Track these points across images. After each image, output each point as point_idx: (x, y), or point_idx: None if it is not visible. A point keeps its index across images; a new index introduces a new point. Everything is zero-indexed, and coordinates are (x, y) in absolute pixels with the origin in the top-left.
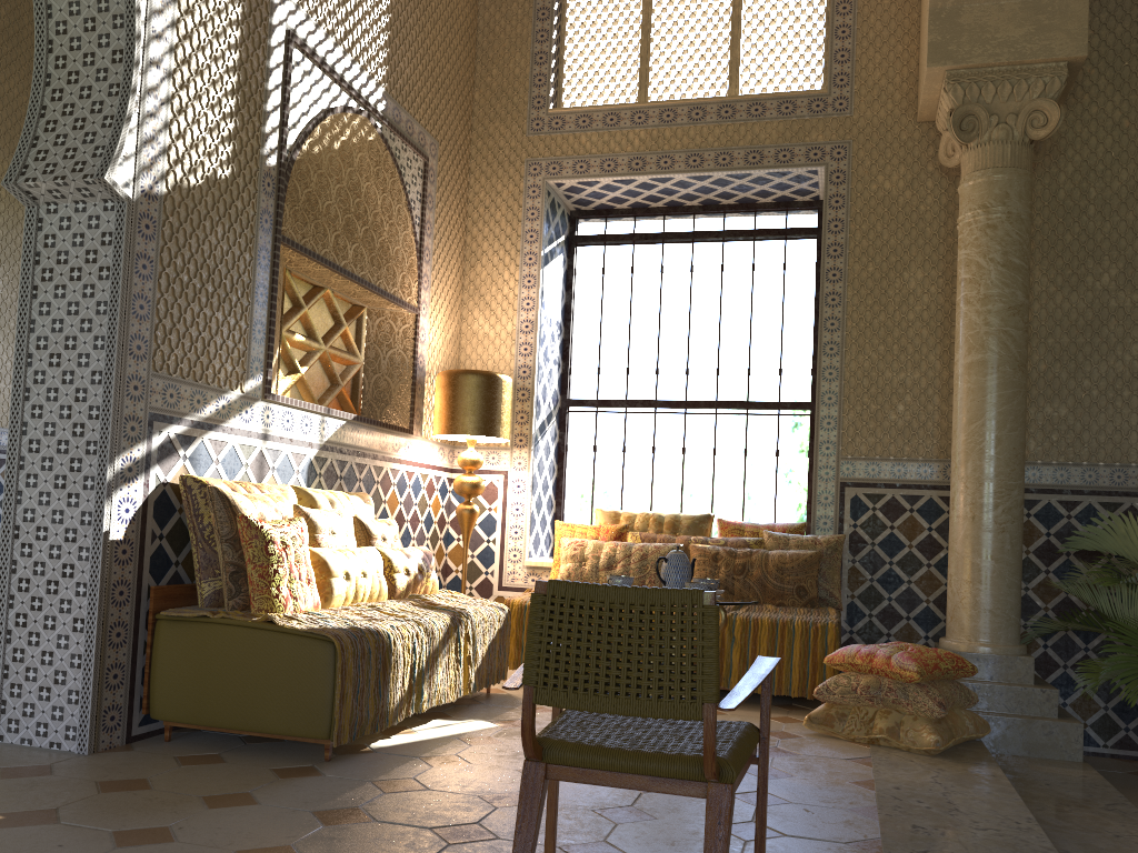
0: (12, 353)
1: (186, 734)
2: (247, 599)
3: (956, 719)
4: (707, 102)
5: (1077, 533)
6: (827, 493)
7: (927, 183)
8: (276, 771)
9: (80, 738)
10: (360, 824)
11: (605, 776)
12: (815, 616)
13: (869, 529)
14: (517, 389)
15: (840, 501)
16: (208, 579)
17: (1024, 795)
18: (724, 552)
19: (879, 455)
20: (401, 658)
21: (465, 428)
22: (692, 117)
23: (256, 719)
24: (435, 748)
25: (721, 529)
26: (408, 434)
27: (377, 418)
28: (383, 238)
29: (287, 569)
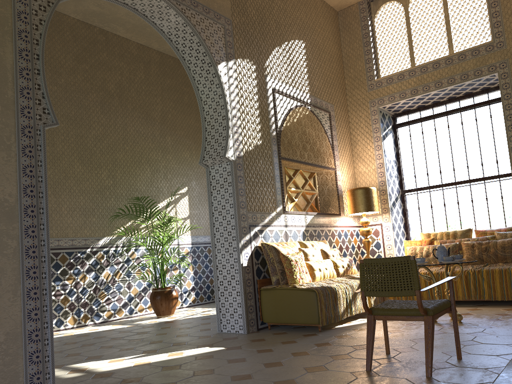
0: (204, 210)
1: (275, 327)
2: (287, 280)
3: None
4: (439, 60)
5: None
6: None
7: None
8: (303, 335)
9: (243, 328)
10: (328, 346)
11: (392, 317)
12: None
13: None
14: (380, 190)
15: None
16: (274, 275)
17: None
18: (476, 243)
19: None
20: (341, 296)
21: (359, 210)
22: (434, 67)
23: (295, 319)
24: (357, 326)
25: (476, 234)
26: (339, 216)
27: (326, 212)
28: (317, 146)
29: (298, 269)
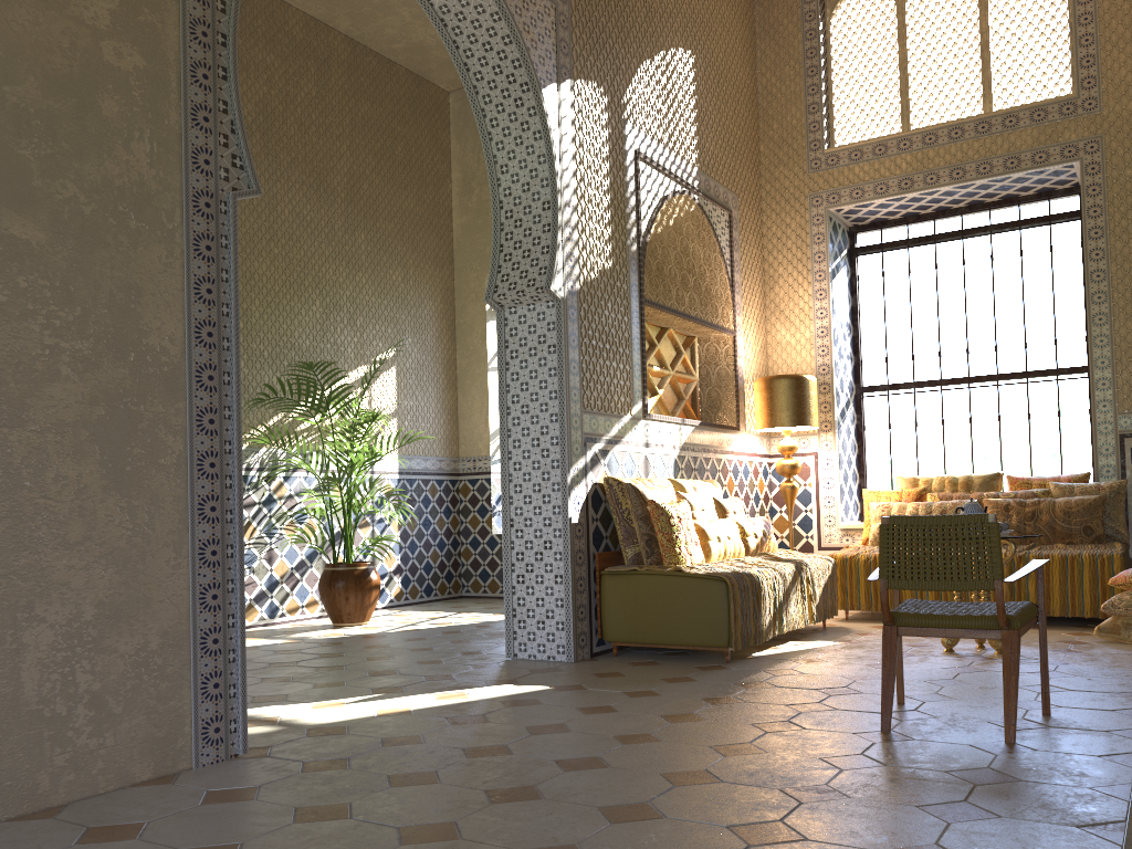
0: (426, 400)
1: (623, 652)
2: (658, 557)
3: None
4: (964, 122)
5: None
6: (1107, 445)
7: None
8: (697, 667)
9: (567, 651)
10: (768, 688)
11: (935, 631)
12: (1101, 550)
13: None
14: (818, 384)
15: (1120, 451)
16: (629, 546)
17: None
18: (1014, 503)
19: None
20: (767, 593)
21: (782, 421)
22: (952, 136)
23: (676, 636)
24: (798, 655)
25: (1010, 484)
26: (736, 431)
27: (712, 421)
28: (706, 282)
29: (683, 535)
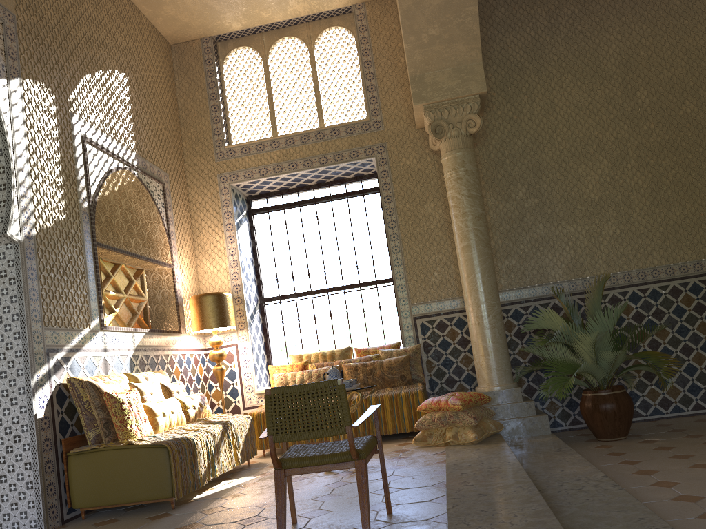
0: None
1: (92, 514)
2: (115, 435)
3: (485, 424)
4: (309, 132)
5: (527, 322)
6: (407, 324)
7: (427, 159)
8: (148, 518)
9: (39, 525)
10: (200, 528)
11: (310, 469)
12: (411, 389)
13: (432, 338)
14: (234, 298)
15: (415, 327)
16: (91, 429)
17: (520, 453)
18: (360, 365)
19: (430, 300)
20: (201, 450)
21: (210, 325)
22: (303, 140)
23: (132, 495)
24: (227, 492)
25: (357, 353)
26: (179, 334)
27: (160, 328)
28: (148, 231)
29: (133, 415)
